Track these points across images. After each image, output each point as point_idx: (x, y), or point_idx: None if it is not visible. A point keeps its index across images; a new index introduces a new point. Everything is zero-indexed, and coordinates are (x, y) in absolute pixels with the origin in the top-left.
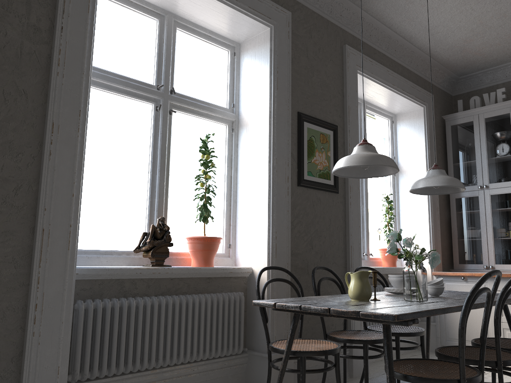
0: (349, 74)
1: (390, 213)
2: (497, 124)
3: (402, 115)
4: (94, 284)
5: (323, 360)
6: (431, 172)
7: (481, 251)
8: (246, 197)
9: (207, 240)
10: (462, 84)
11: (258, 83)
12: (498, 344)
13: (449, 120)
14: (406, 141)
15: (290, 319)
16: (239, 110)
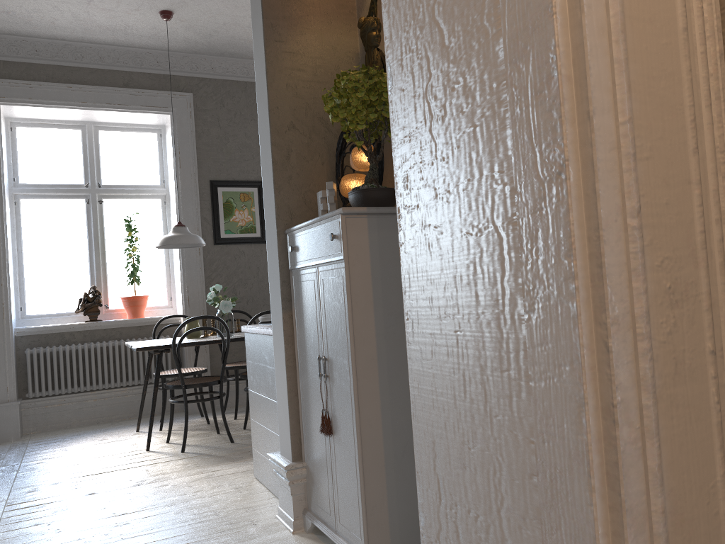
0: None
1: None
2: None
3: None
4: (41, 337)
5: None
6: None
7: None
8: (175, 259)
9: (130, 298)
10: None
11: (171, 163)
12: None
13: None
14: None
15: (212, 353)
16: (169, 185)
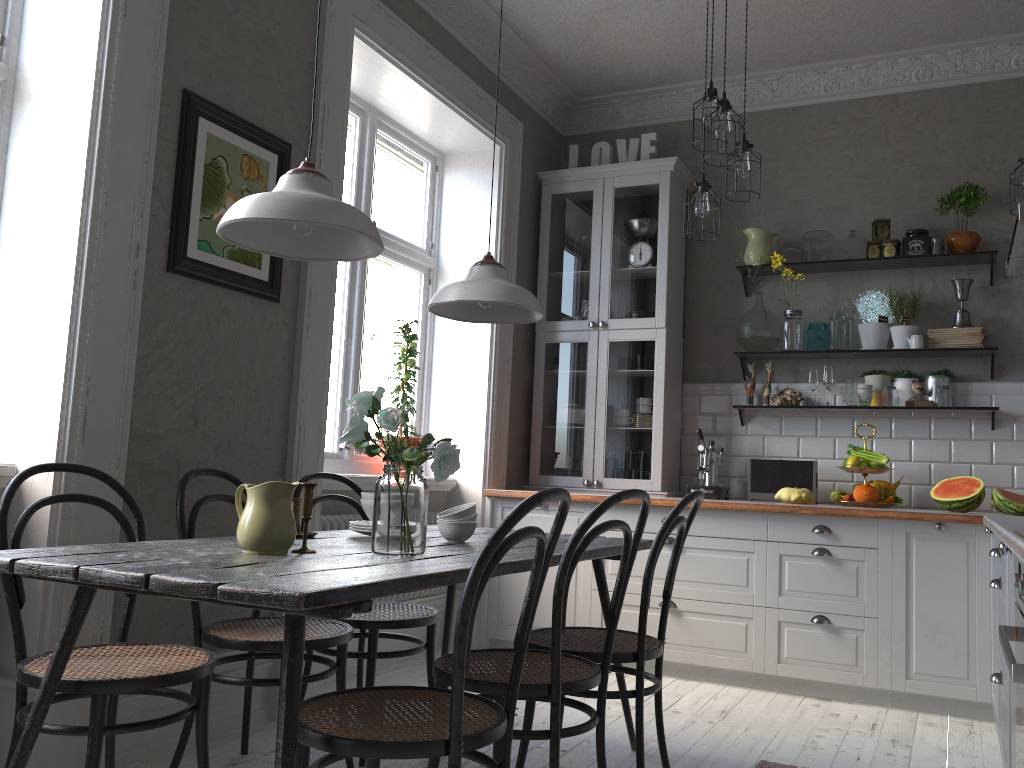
0: (333, 32)
1: (410, 361)
2: (635, 204)
3: (457, 157)
4: None
5: (173, 694)
6: (478, 270)
7: (582, 450)
8: (17, 285)
9: None
10: (583, 115)
11: None
12: (557, 648)
13: (550, 184)
14: (461, 213)
15: (117, 594)
16: (21, 58)
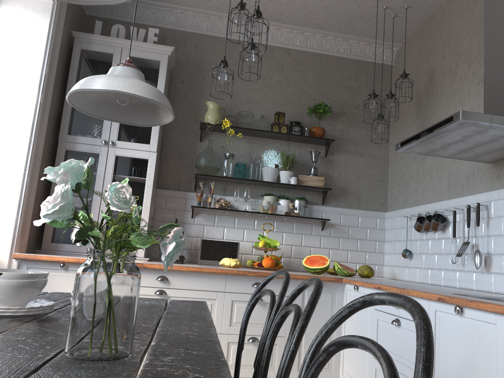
0: None
1: None
2: (142, 69)
3: None
4: None
5: None
6: (124, 70)
7: None
8: None
9: None
10: (103, 5)
11: None
12: None
13: (81, 41)
14: (13, 41)
15: None
16: None
